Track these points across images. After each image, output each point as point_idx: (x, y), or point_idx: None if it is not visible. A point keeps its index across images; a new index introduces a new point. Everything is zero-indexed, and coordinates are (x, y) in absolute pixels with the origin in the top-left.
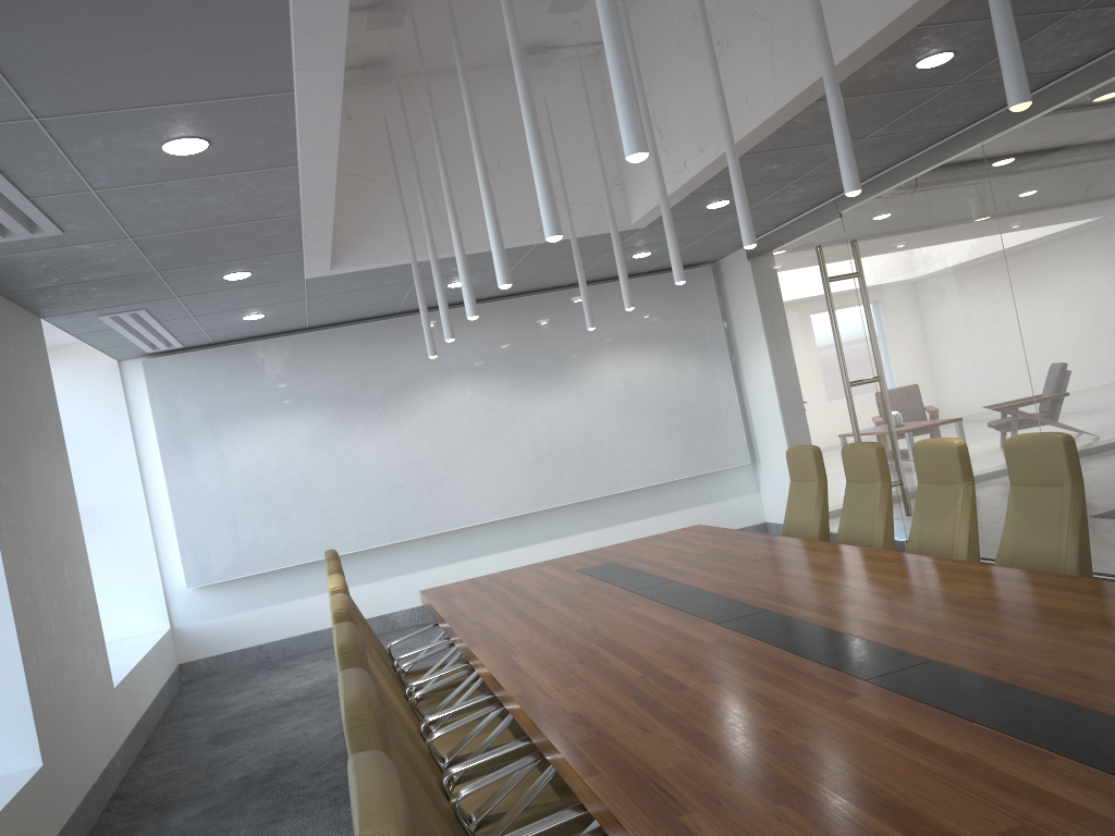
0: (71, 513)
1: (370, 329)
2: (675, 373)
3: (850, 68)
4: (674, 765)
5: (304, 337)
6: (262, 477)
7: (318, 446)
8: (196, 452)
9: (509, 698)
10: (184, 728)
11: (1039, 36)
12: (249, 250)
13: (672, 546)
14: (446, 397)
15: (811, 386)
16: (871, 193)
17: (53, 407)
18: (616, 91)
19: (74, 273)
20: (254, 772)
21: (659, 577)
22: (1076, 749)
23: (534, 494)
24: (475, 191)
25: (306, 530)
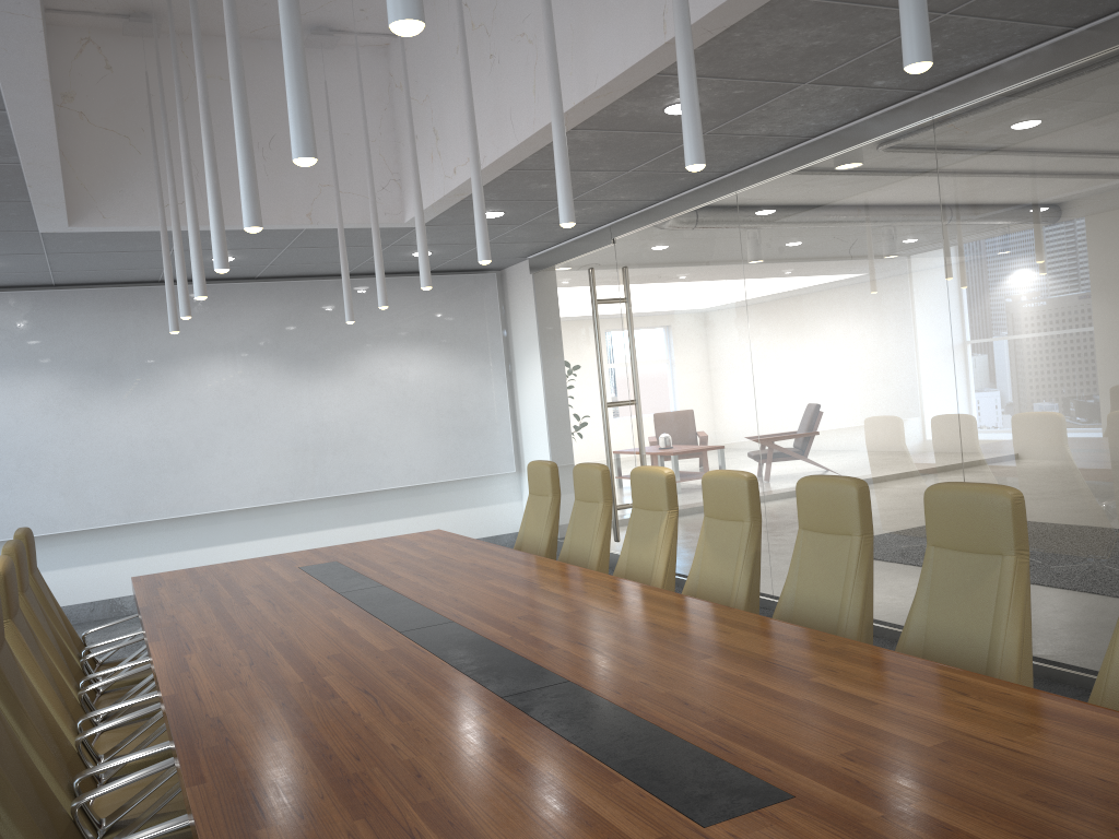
0: None
1: (127, 294)
2: (450, 376)
3: (601, 103)
4: (281, 776)
5: (48, 295)
6: None
7: (53, 413)
8: None
9: (161, 698)
10: None
11: (776, 102)
12: None
13: (402, 550)
14: (205, 375)
15: (575, 403)
16: (641, 224)
17: None
18: (289, 92)
19: None
20: None
21: (373, 580)
22: (642, 773)
23: (290, 484)
24: None
25: (29, 502)
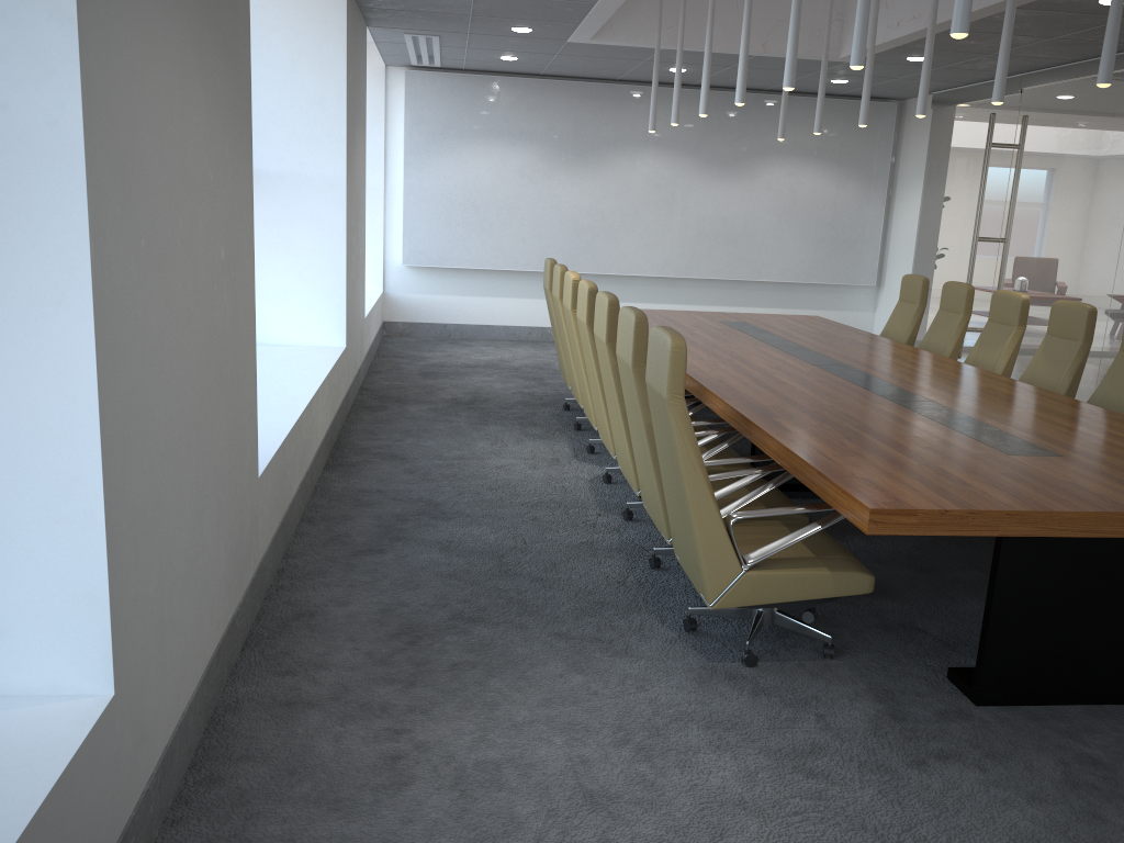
0: (363, 183)
1: (591, 88)
2: (835, 192)
3: None
4: (772, 405)
5: (536, 83)
6: (477, 192)
7: (526, 178)
8: (431, 158)
9: None
10: (396, 363)
11: None
12: (543, 16)
13: (793, 324)
14: (638, 164)
15: (947, 233)
16: (1052, 79)
17: (365, 100)
18: (856, 26)
19: (417, 5)
20: (459, 398)
21: (779, 337)
22: (977, 436)
23: (687, 263)
24: None
25: (501, 244)
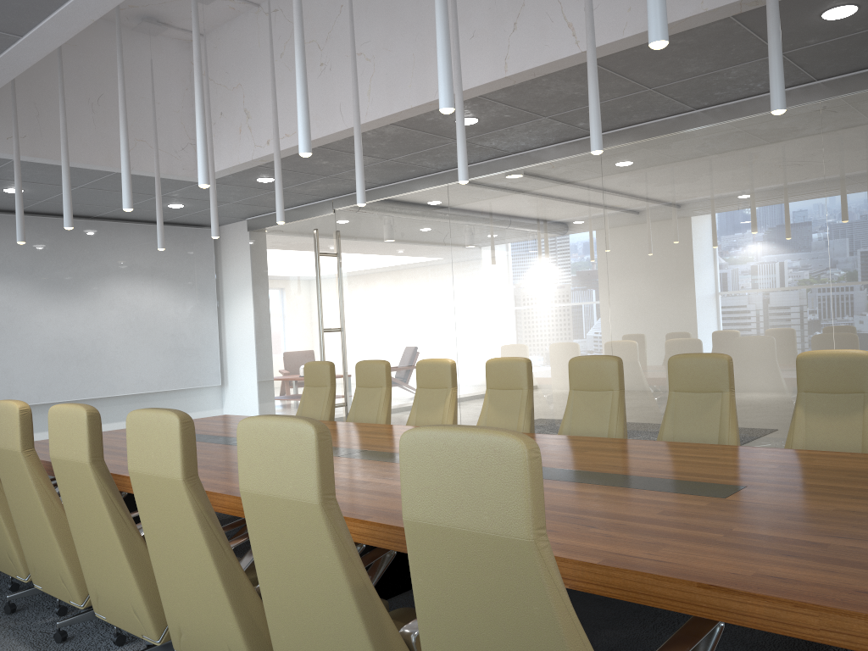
0: None
1: None
2: (174, 306)
3: (428, 108)
4: None
5: None
6: None
7: None
8: None
9: (212, 496)
10: None
11: (519, 126)
12: None
13: (223, 424)
14: None
15: (287, 330)
16: None
17: None
18: (443, 65)
19: None
20: None
21: None
22: (649, 487)
23: (37, 389)
24: (75, 114)
25: None
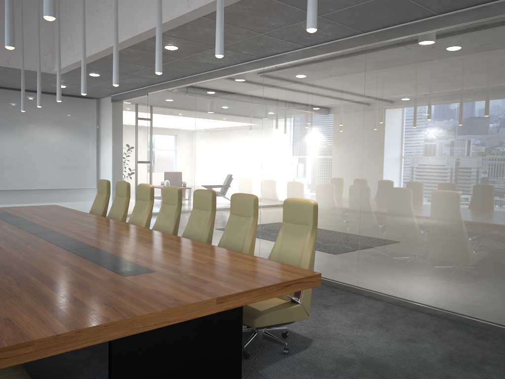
0: None
1: None
2: (69, 142)
3: (138, 40)
4: None
5: None
6: None
7: None
8: None
9: None
10: None
11: (207, 52)
12: None
13: (37, 210)
14: None
15: (125, 160)
16: (159, 89)
17: None
18: (6, 22)
19: None
20: None
21: (22, 218)
22: (110, 266)
23: None
24: None
25: None
